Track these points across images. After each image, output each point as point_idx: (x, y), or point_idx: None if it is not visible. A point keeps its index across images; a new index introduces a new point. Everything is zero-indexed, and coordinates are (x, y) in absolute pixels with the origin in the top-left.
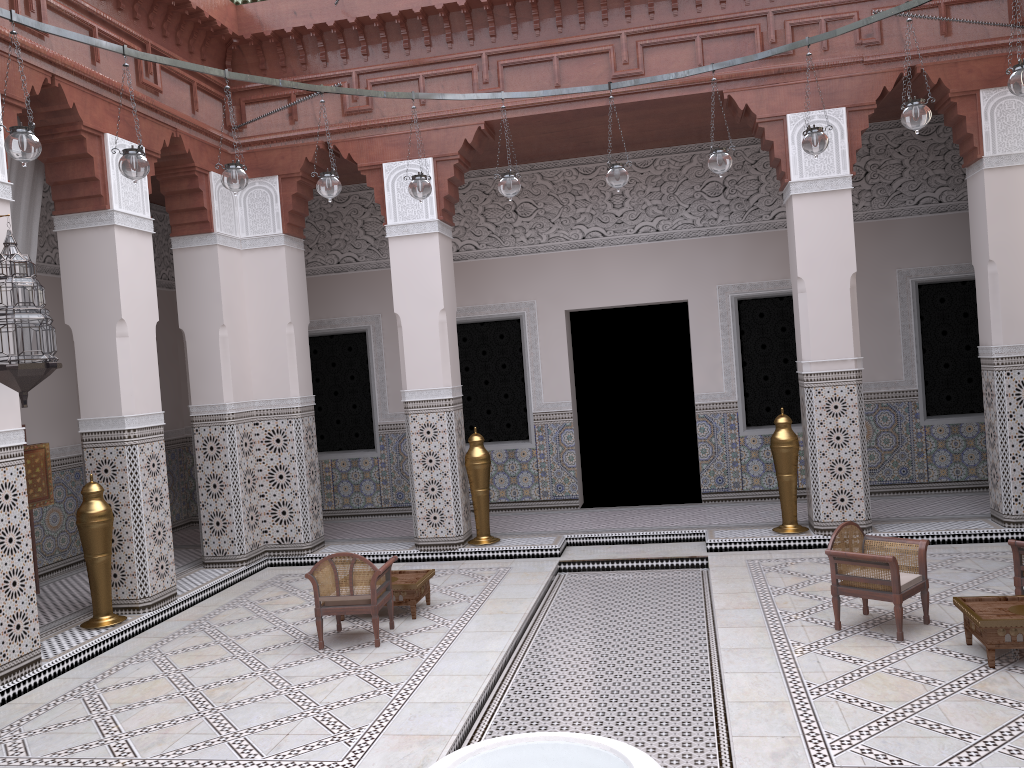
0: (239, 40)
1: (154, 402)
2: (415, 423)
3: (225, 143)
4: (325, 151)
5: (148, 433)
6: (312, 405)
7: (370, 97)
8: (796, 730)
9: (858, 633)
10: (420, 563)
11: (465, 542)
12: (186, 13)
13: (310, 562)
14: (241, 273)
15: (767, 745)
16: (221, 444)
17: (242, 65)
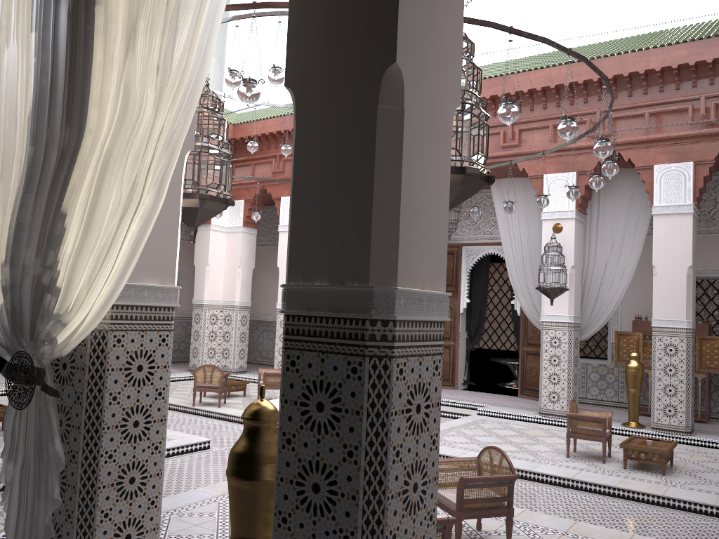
0: None
1: (677, 313)
2: None
3: None
4: None
5: (668, 331)
6: None
7: None
8: None
9: (462, 531)
10: None
11: None
12: None
13: None
14: None
15: None
16: None
17: None
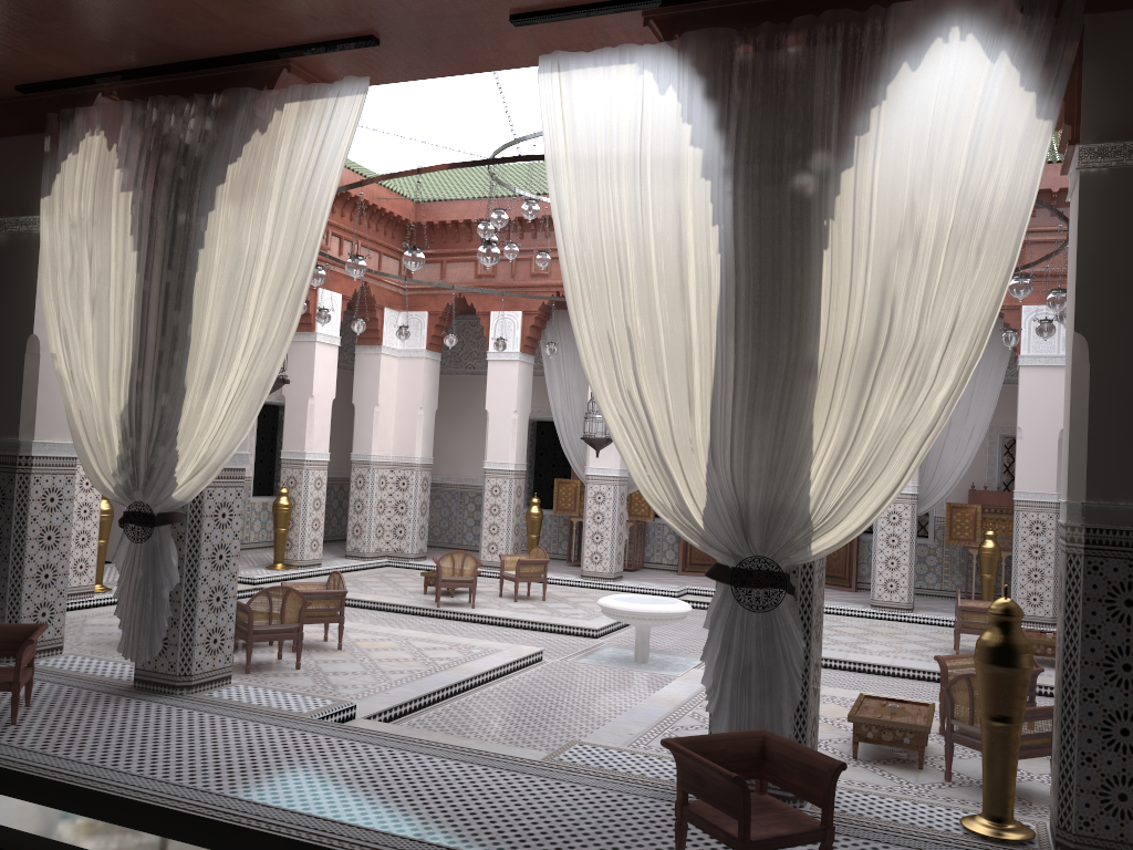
0: None
1: (1046, 485)
2: None
3: None
4: None
5: (1034, 505)
6: None
7: None
8: None
9: None
10: None
11: None
12: None
13: None
14: None
15: None
16: None
17: None
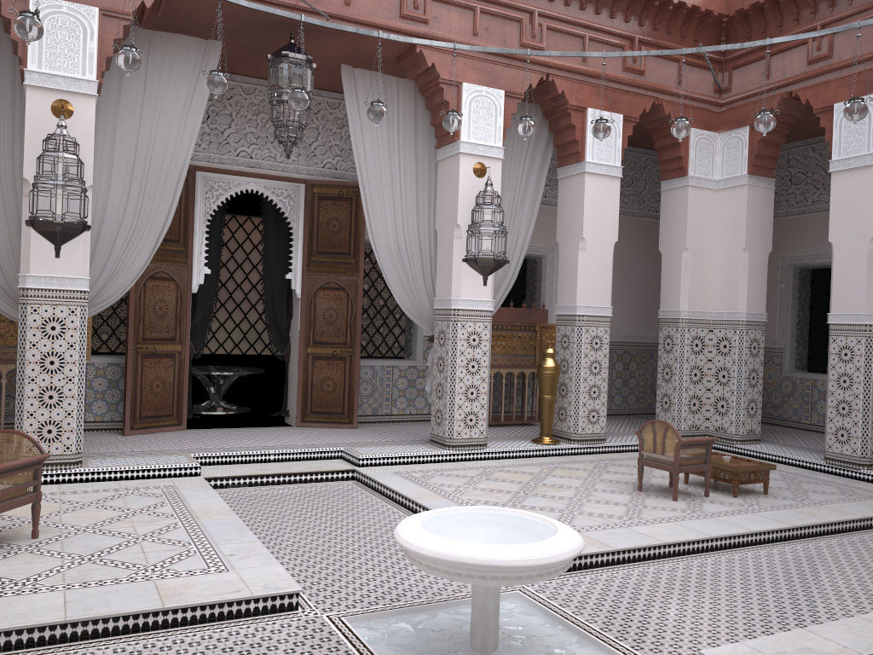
0: (727, 18)
1: (603, 299)
2: (834, 344)
3: (711, 104)
4: (790, 99)
5: (594, 320)
6: (762, 321)
7: (829, 44)
8: (870, 651)
9: None
10: (822, 474)
11: (872, 466)
12: (669, 8)
13: (736, 451)
14: (713, 208)
15: (816, 643)
16: (674, 341)
17: (734, 38)
